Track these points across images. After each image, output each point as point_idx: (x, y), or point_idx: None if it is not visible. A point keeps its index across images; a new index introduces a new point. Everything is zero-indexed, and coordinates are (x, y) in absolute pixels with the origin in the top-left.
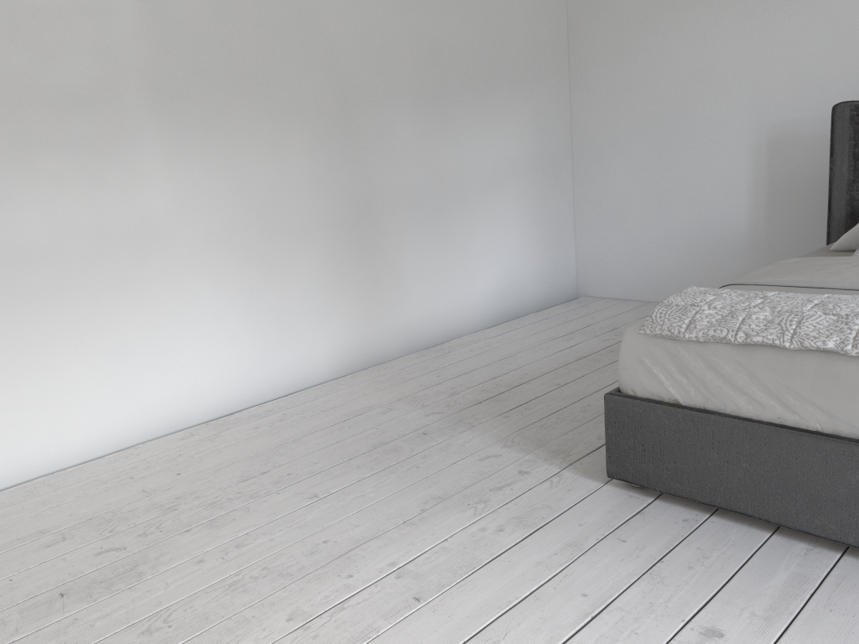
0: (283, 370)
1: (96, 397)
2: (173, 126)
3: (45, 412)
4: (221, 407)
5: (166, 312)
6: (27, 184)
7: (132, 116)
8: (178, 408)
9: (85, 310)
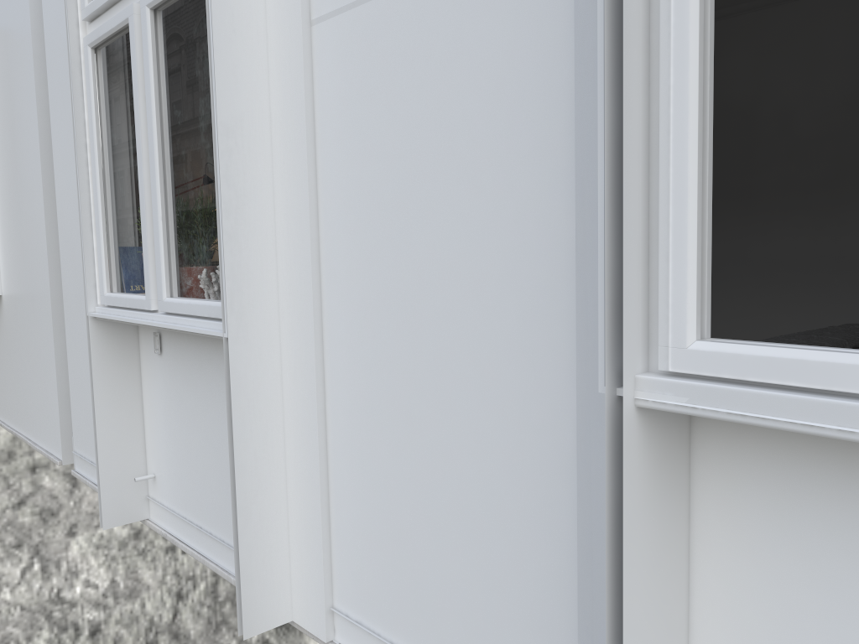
0: None
1: None
2: None
3: None
4: None
5: (846, 307)
6: (783, 227)
7: (847, 192)
8: None
9: (798, 295)
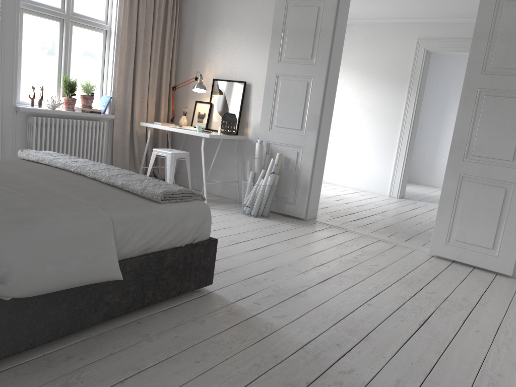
0: None
1: None
2: None
3: None
4: None
5: None
6: None
7: None
8: None
9: None
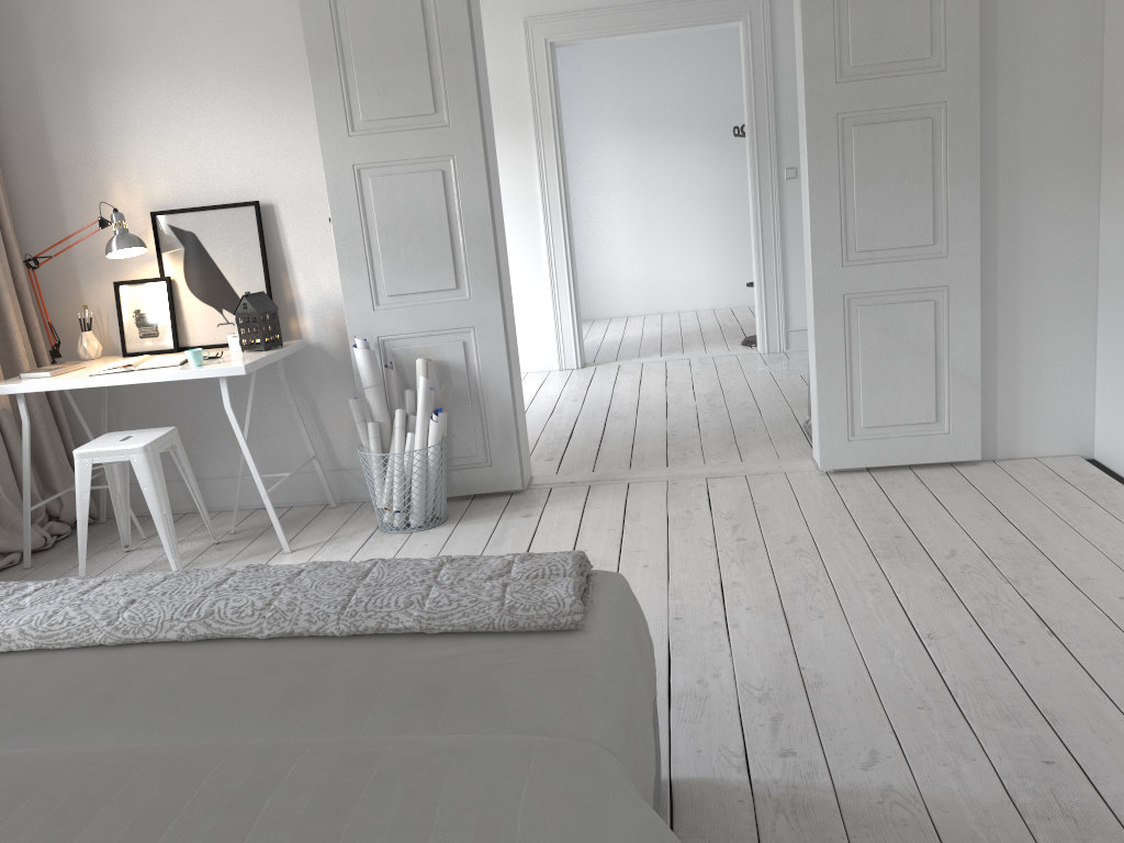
0: None
1: None
2: None
3: None
4: None
5: None
6: None
7: None
8: None
9: None
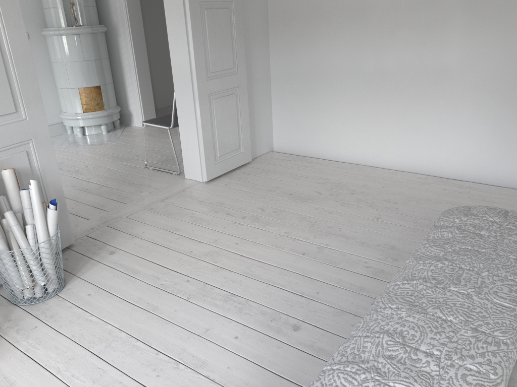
0: (506, 172)
1: (397, 144)
2: (473, 16)
3: (377, 141)
4: (459, 175)
5: (441, 116)
6: (392, 43)
7: (450, 10)
8: (434, 165)
9: (402, 104)
